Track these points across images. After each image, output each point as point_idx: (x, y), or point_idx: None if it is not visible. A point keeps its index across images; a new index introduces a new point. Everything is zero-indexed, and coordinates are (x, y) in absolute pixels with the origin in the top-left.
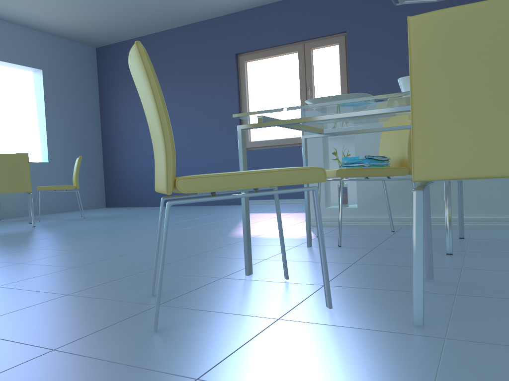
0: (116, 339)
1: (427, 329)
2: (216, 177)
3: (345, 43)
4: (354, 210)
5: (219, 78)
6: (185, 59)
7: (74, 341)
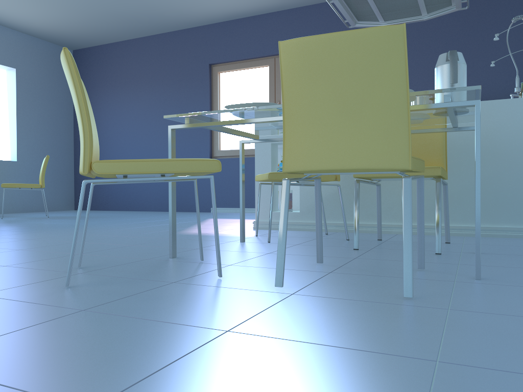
0: (32, 290)
1: (284, 289)
2: (127, 162)
3: None
4: (296, 215)
5: (193, 87)
6: (160, 66)
7: None
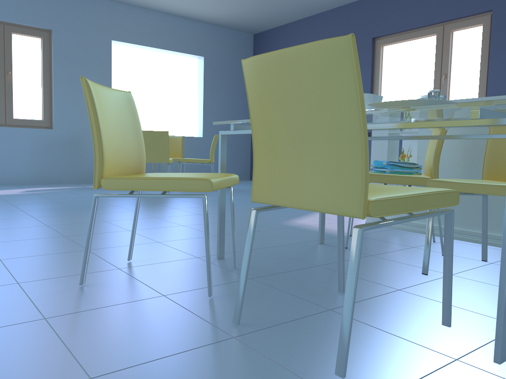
0: (55, 285)
1: (237, 328)
2: (128, 180)
3: (490, 23)
4: None
5: None
6: None
7: (35, 280)
